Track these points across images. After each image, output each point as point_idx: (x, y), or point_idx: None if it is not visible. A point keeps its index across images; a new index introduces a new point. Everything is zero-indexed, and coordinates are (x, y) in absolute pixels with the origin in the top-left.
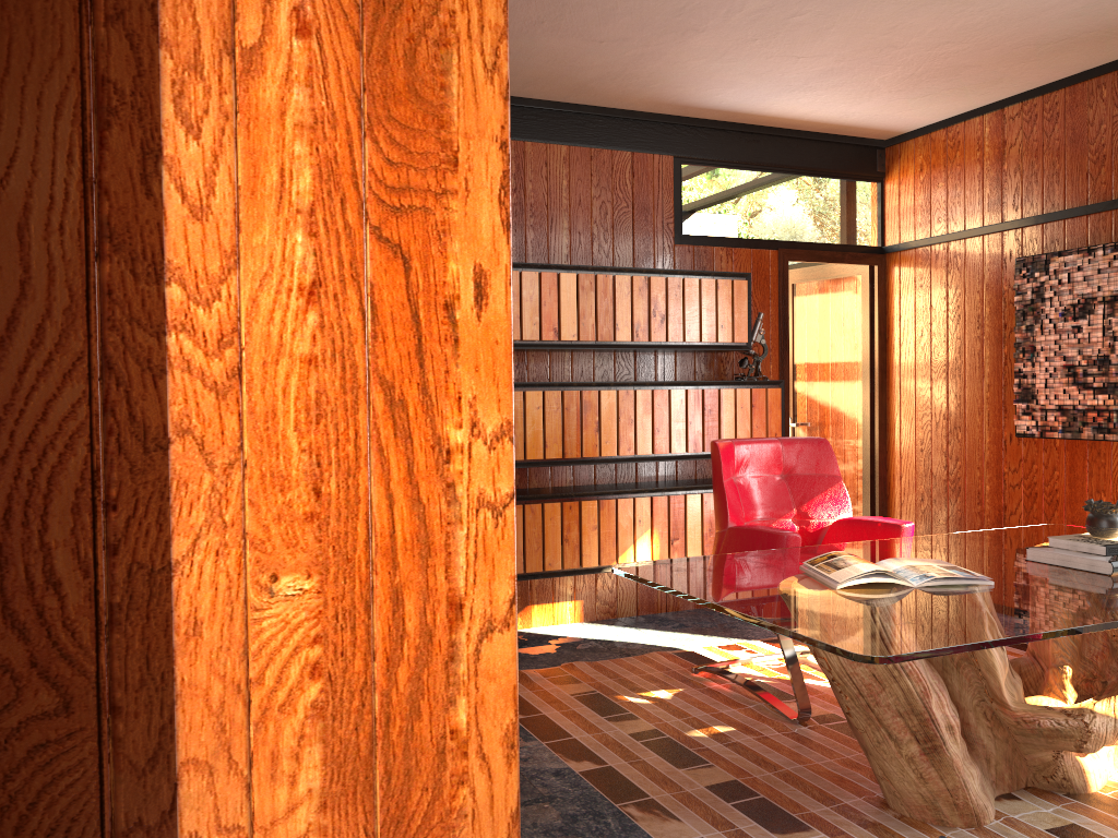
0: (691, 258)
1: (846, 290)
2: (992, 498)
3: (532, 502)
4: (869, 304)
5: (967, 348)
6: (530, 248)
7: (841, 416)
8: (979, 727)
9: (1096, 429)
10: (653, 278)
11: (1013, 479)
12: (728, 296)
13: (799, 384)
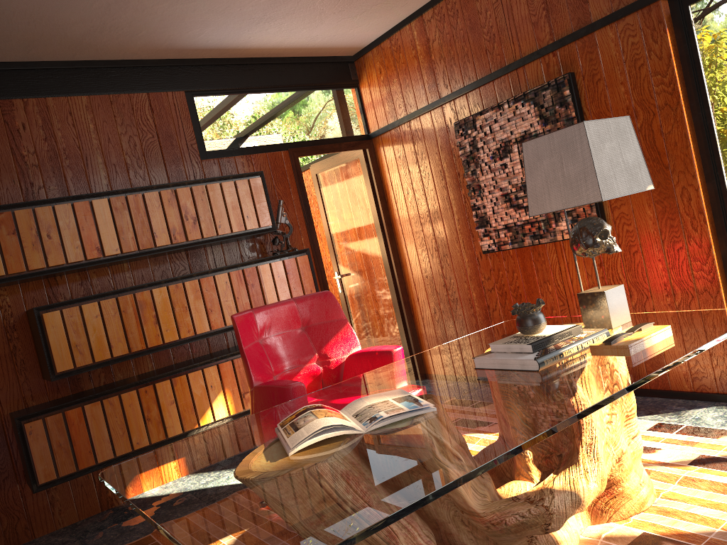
0: (218, 168)
1: (352, 171)
2: (479, 301)
3: (110, 396)
4: (369, 178)
5: (439, 196)
6: (71, 184)
7: (369, 263)
8: (461, 534)
9: (533, 237)
10: (179, 190)
11: (489, 285)
12: (248, 192)
13: (337, 246)
